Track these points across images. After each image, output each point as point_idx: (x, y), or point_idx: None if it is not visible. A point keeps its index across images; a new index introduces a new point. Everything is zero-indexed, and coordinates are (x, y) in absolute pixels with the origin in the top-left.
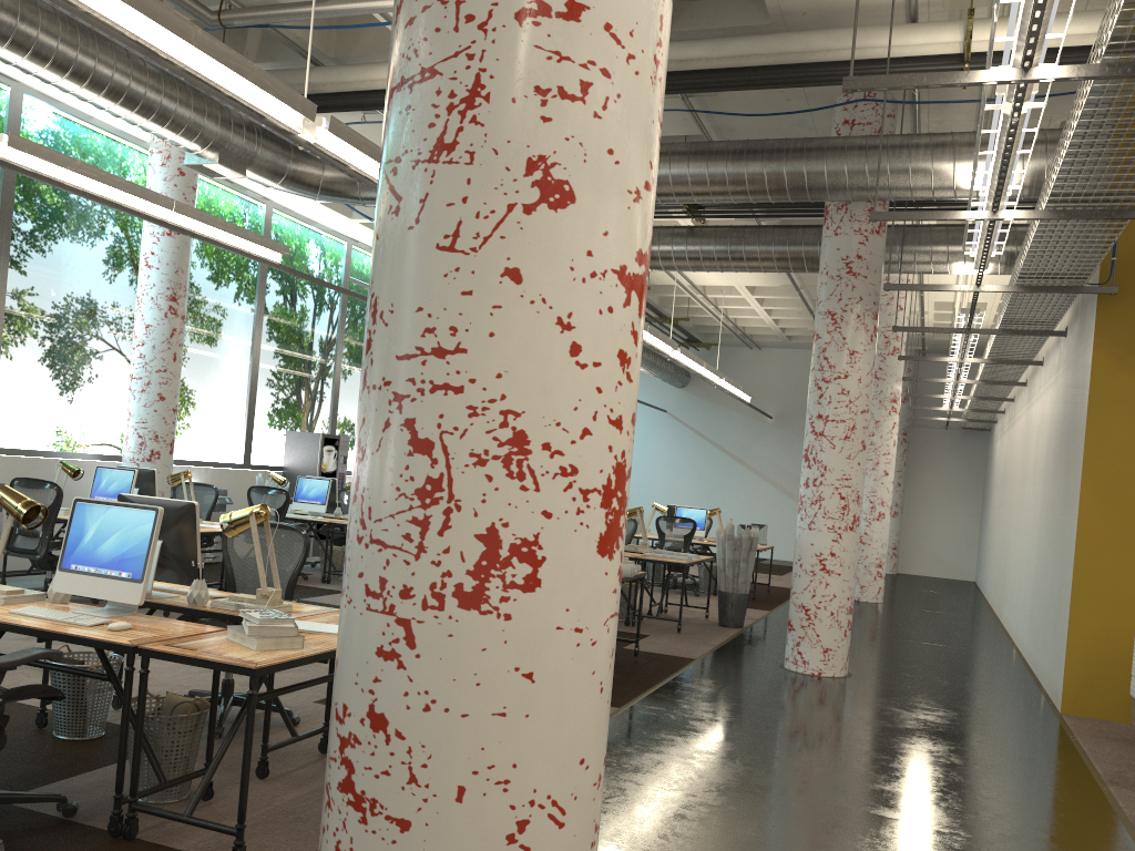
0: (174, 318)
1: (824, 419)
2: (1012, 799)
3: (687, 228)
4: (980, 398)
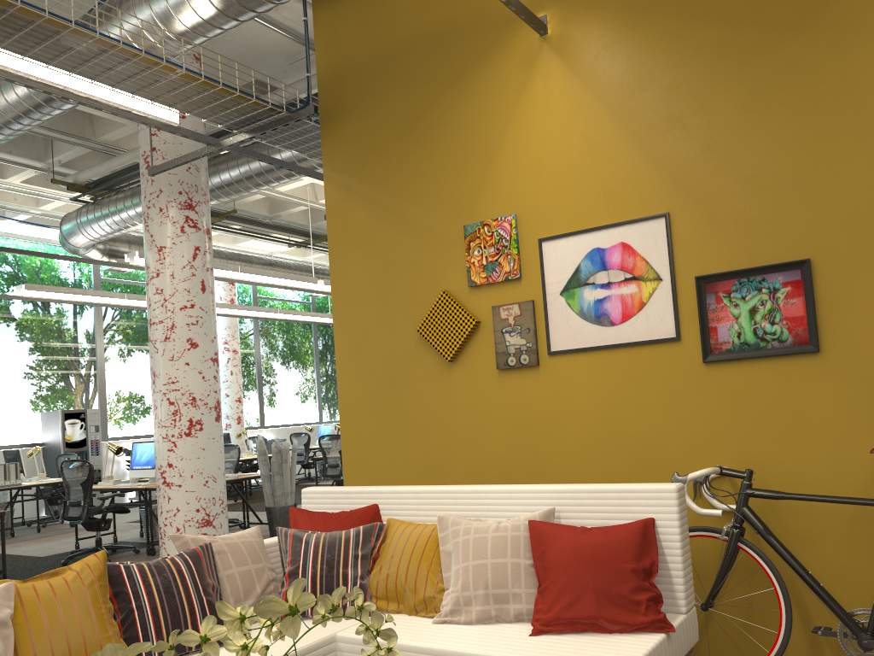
0: None
1: (150, 323)
2: None
3: None
4: None
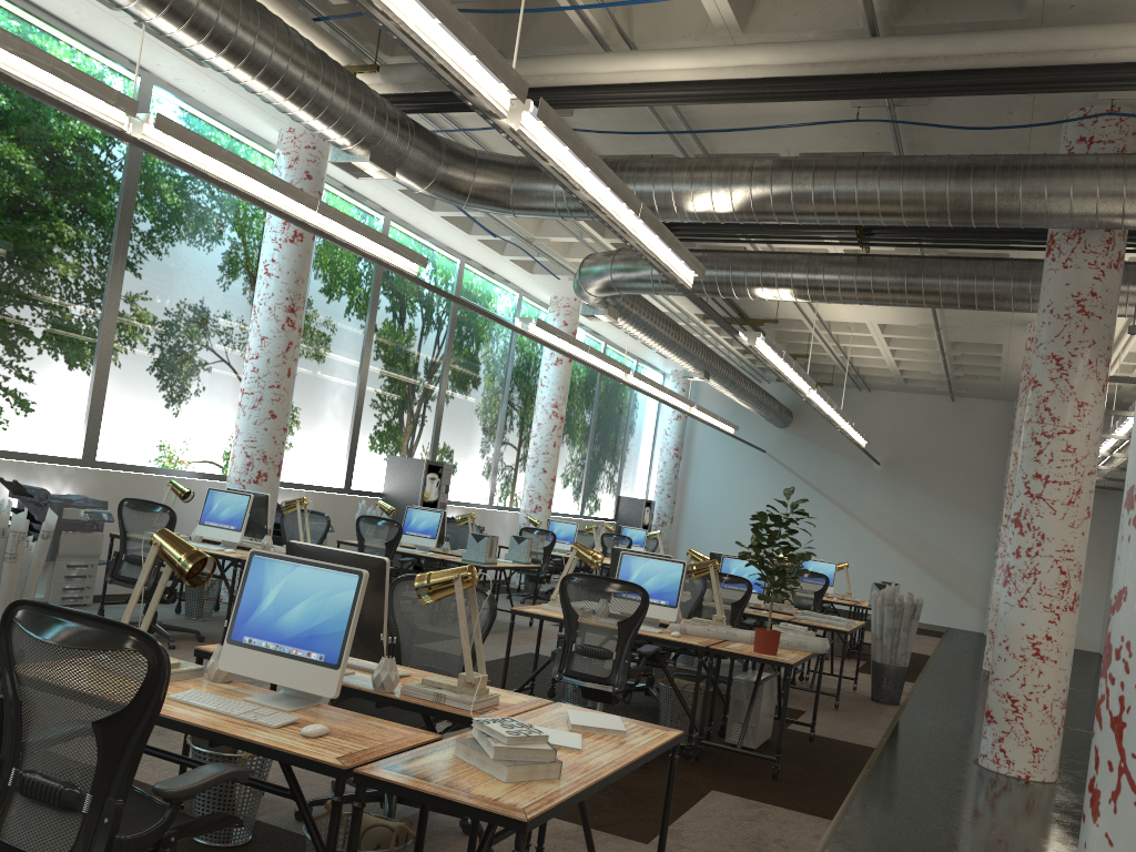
0: (291, 331)
1: (1042, 479)
2: None
3: (857, 256)
4: None
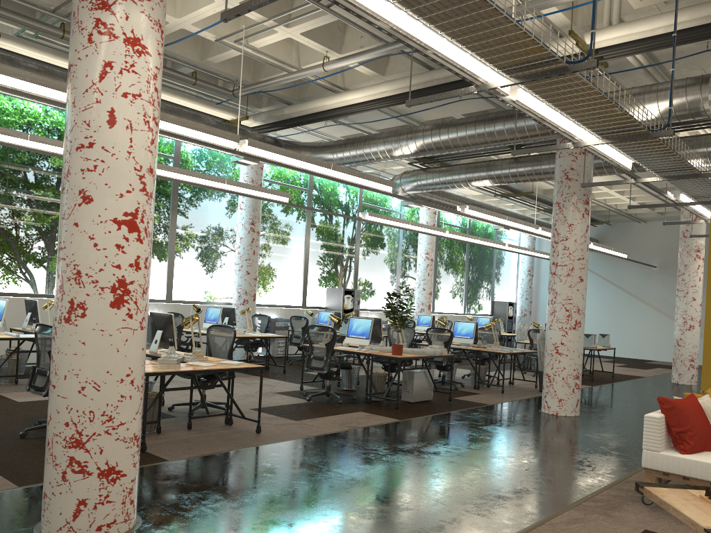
0: (253, 233)
1: (555, 265)
2: (562, 467)
3: (510, 159)
4: None
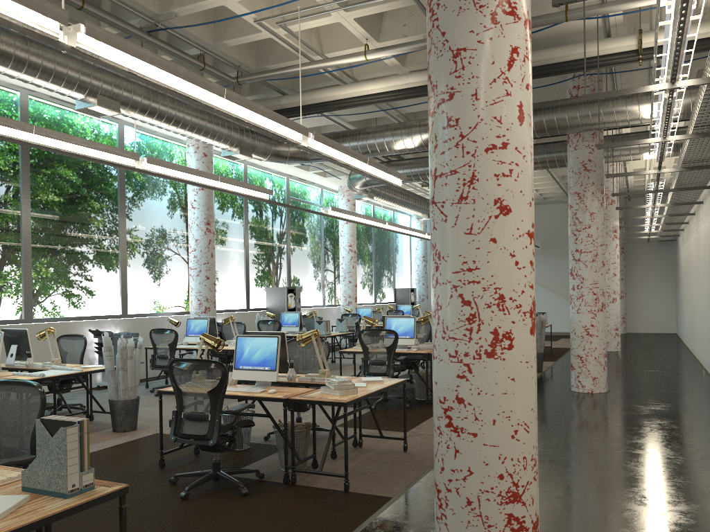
0: (209, 234)
1: (579, 251)
2: (706, 441)
3: None
4: (667, 224)
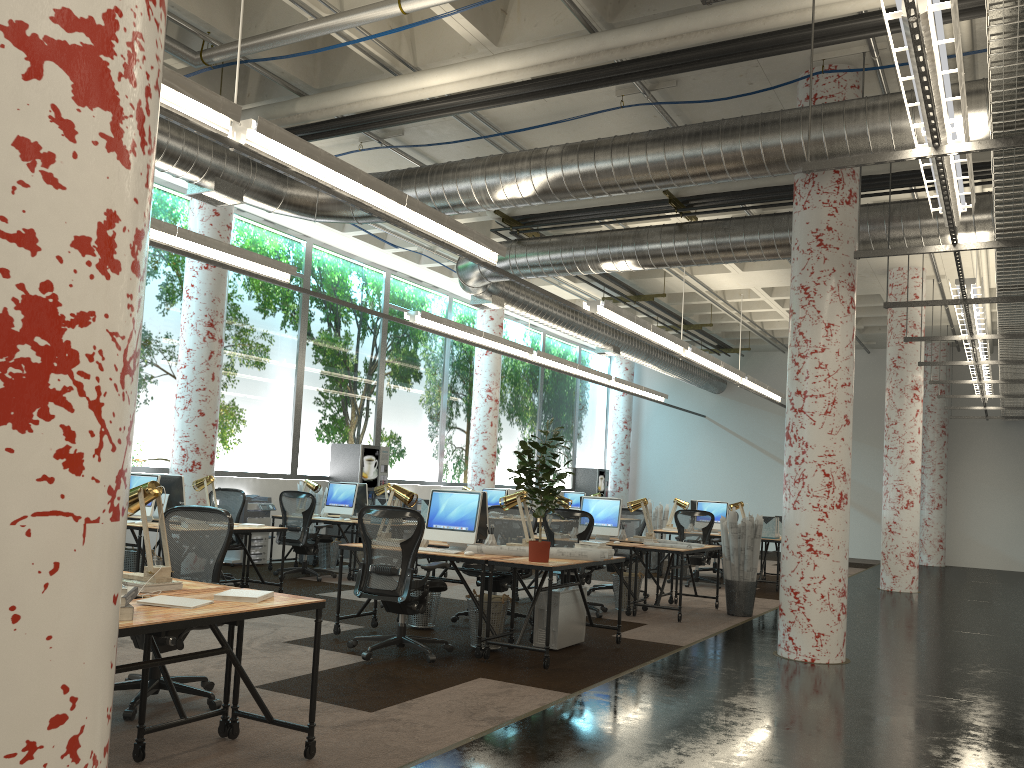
0: (212, 342)
1: (802, 395)
2: None
3: (675, 225)
4: (1008, 381)
